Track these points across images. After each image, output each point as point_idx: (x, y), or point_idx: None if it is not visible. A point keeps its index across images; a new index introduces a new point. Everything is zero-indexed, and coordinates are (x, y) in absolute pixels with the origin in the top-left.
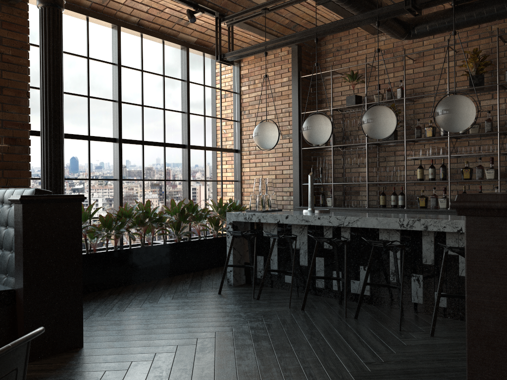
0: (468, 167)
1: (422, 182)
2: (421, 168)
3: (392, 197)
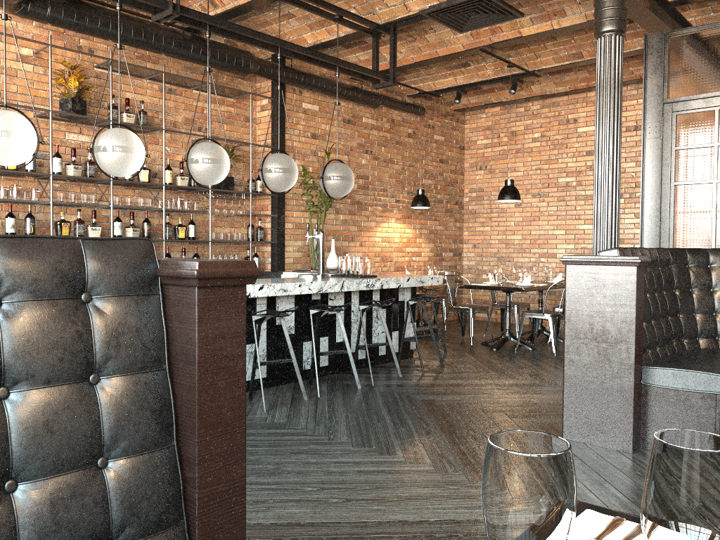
0: (67, 221)
1: None
2: None
3: None
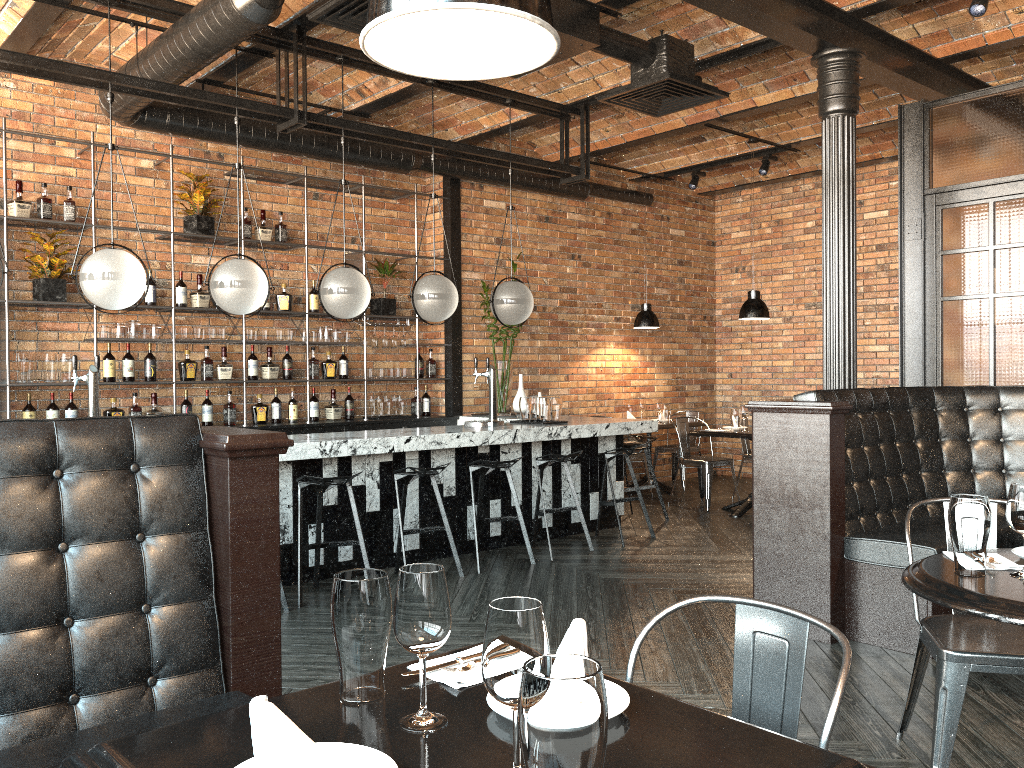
0: (193, 361)
1: (129, 384)
2: (114, 359)
3: (54, 413)
